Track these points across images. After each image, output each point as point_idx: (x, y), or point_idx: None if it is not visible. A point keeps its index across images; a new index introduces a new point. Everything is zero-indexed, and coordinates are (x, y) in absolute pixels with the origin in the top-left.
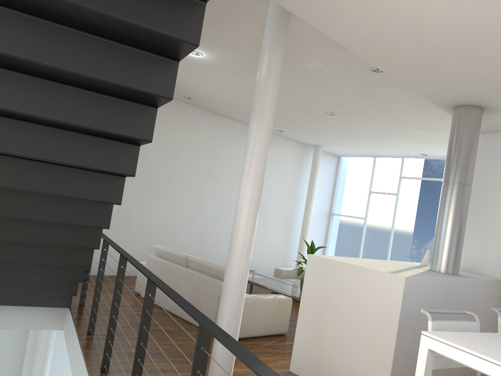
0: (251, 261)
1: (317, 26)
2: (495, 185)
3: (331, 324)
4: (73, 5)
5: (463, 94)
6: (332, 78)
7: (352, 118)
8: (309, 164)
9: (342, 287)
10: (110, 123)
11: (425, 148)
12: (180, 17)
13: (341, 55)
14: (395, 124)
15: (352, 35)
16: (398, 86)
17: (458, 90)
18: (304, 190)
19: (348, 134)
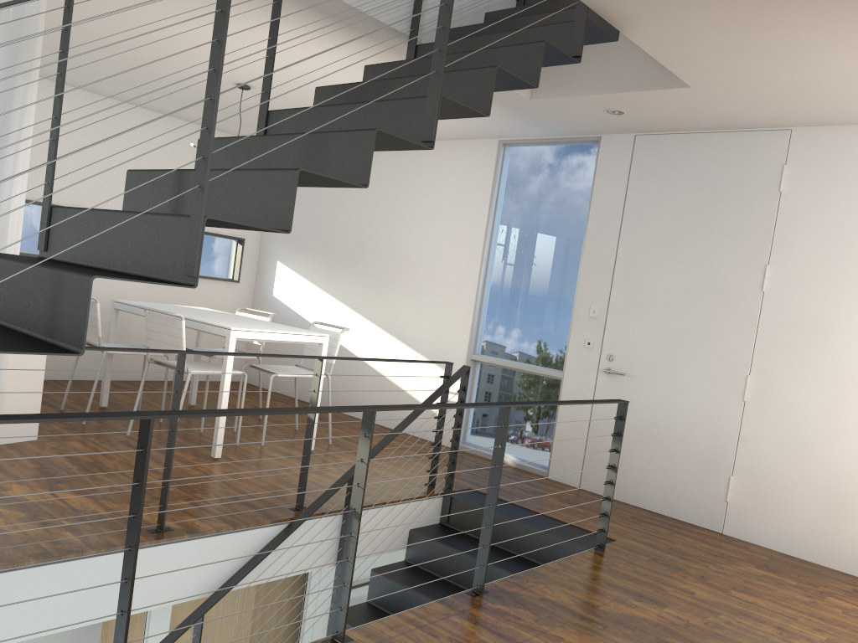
0: None
1: None
2: None
3: None
4: None
5: None
6: None
7: None
8: None
9: None
10: None
11: None
12: None
13: None
14: None
15: None
16: None
17: None
18: None
19: None
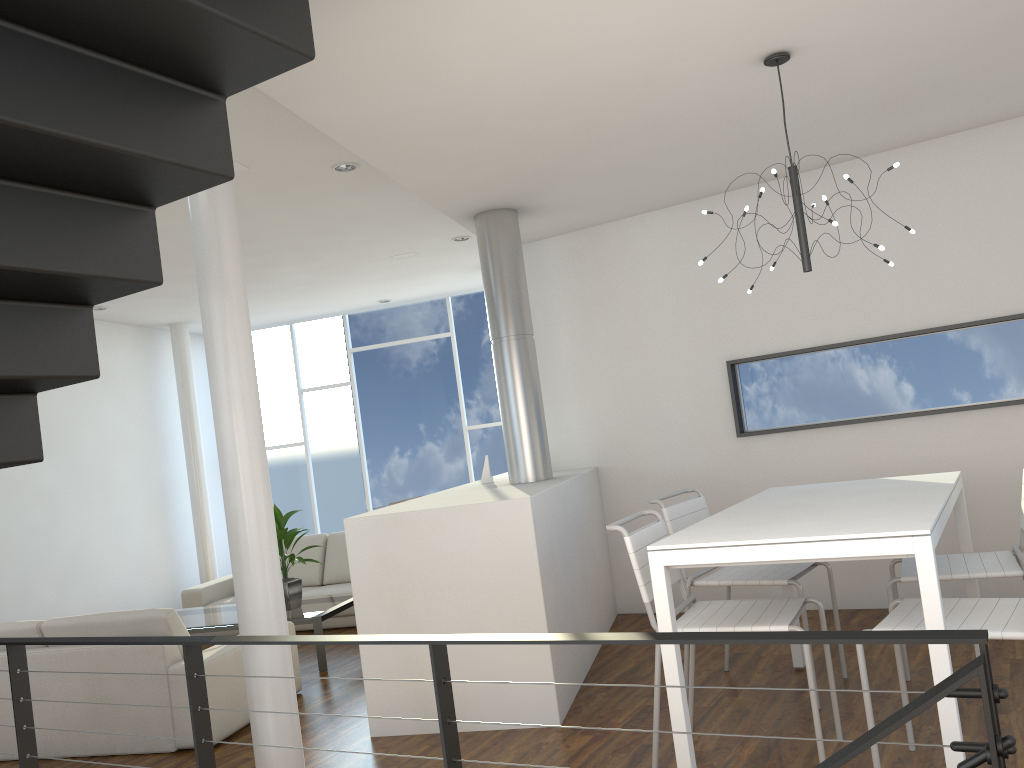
0: (108, 599)
1: (295, 107)
2: (546, 327)
3: (428, 621)
4: (17, 127)
5: (495, 194)
6: (255, 190)
7: (269, 257)
8: (167, 366)
9: (428, 552)
10: (12, 357)
11: (389, 290)
12: (195, 129)
13: (286, 148)
14: (349, 256)
15: (352, 118)
16: (372, 191)
17: (491, 188)
18: (171, 420)
19: (251, 289)
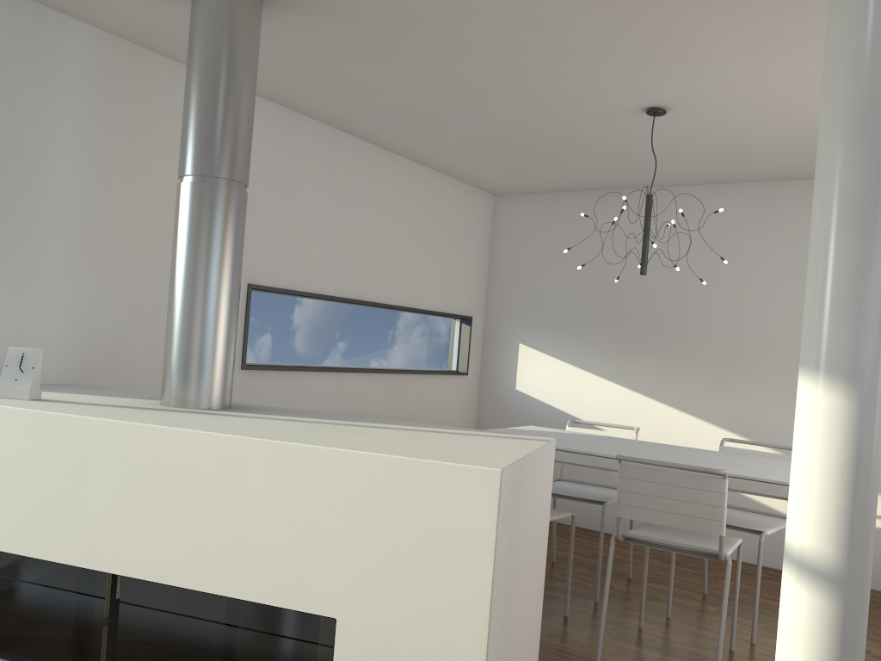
0: None
1: None
2: (37, 149)
3: (514, 620)
4: None
5: None
6: None
7: None
8: None
9: (525, 516)
10: None
11: None
12: None
13: None
14: None
15: None
16: None
17: None
18: None
19: None
